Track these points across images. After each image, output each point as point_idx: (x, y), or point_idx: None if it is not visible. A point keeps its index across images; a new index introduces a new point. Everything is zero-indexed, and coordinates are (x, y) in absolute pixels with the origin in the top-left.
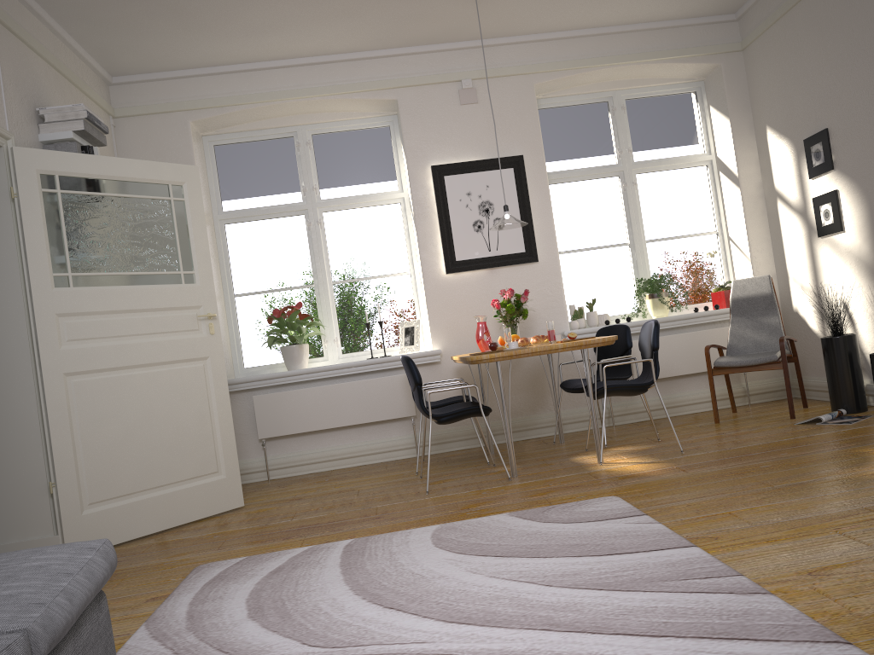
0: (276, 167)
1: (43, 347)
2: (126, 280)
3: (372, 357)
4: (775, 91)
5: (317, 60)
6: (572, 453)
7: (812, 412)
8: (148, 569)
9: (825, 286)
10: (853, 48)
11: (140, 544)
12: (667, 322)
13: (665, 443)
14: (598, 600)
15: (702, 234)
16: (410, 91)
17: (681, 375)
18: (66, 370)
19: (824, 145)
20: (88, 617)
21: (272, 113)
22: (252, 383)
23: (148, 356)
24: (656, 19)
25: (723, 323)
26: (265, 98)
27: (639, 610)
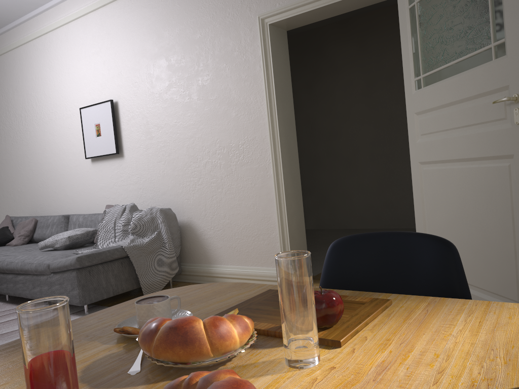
0: None
1: (410, 141)
2: (452, 70)
3: None
4: None
5: None
6: None
7: None
8: None
9: None
10: None
11: None
12: None
13: None
14: None
15: None
16: None
17: None
18: (419, 160)
19: None
20: (67, 272)
21: None
22: None
23: (462, 151)
24: None
25: None
26: None
27: None
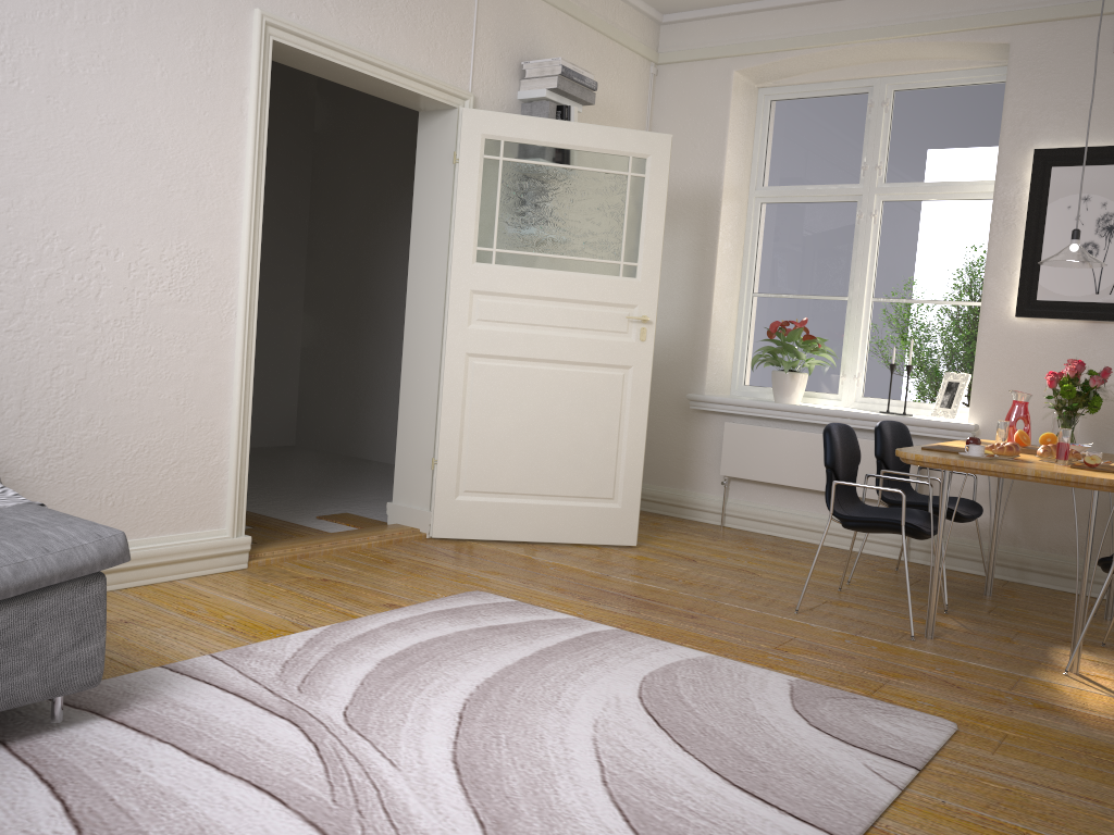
0: (837, 134)
1: (452, 322)
2: (554, 263)
3: (887, 411)
4: None
5: None
6: None
7: None
8: (449, 575)
9: None
10: None
11: (498, 548)
12: None
13: None
14: (592, 830)
15: None
16: (1034, 30)
17: None
18: (469, 350)
19: None
20: (58, 592)
21: (841, 61)
22: (727, 406)
23: (560, 353)
24: None
25: None
26: (824, 41)
27: None
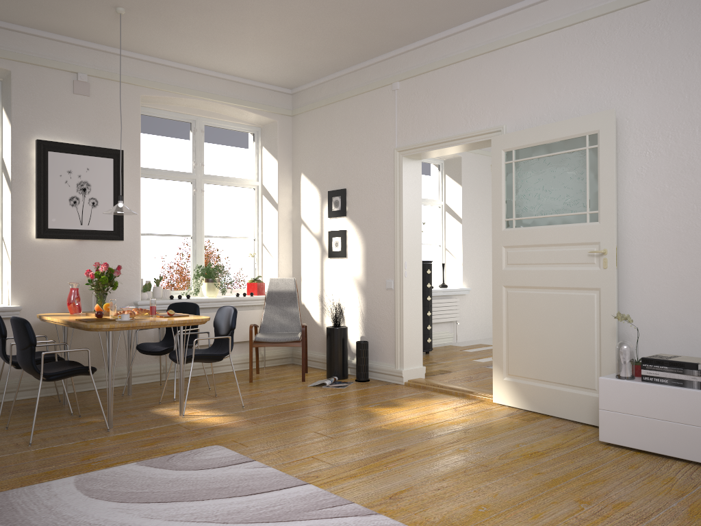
0: None
1: None
2: None
3: None
4: (312, 152)
5: None
6: (147, 405)
7: (313, 376)
8: None
9: (328, 291)
10: (371, 144)
11: None
12: (218, 302)
13: (222, 398)
14: None
15: (244, 237)
16: (26, 67)
17: None
18: None
19: (342, 199)
20: None
21: None
22: None
23: None
24: (241, 76)
25: (254, 307)
26: None
27: None
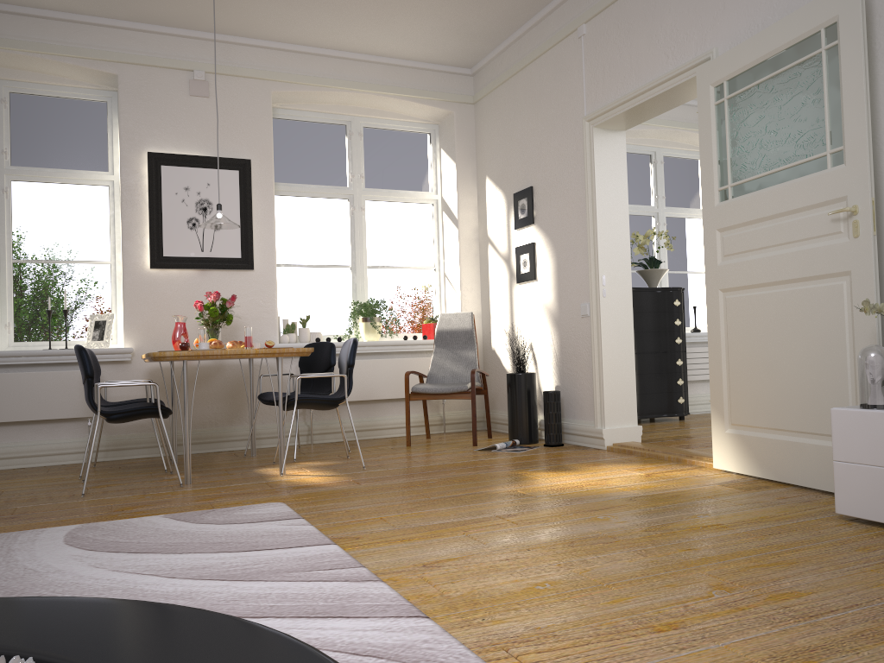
0: None
1: None
2: None
3: (50, 349)
4: (496, 146)
5: (26, 12)
6: (259, 465)
7: (493, 441)
8: None
9: (518, 329)
10: (557, 119)
11: None
12: (377, 347)
13: (353, 460)
14: (216, 589)
15: (421, 267)
16: (135, 69)
17: (384, 399)
18: None
19: (529, 201)
20: None
21: None
22: None
23: None
24: (399, 56)
25: (429, 354)
26: None
27: (253, 596)
